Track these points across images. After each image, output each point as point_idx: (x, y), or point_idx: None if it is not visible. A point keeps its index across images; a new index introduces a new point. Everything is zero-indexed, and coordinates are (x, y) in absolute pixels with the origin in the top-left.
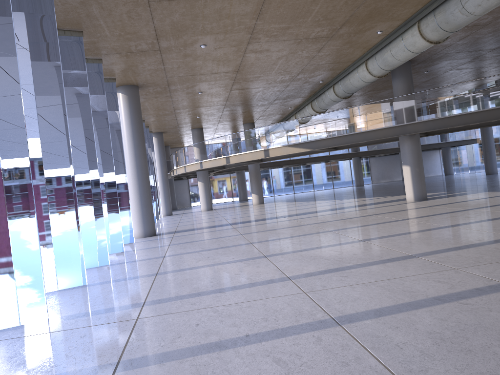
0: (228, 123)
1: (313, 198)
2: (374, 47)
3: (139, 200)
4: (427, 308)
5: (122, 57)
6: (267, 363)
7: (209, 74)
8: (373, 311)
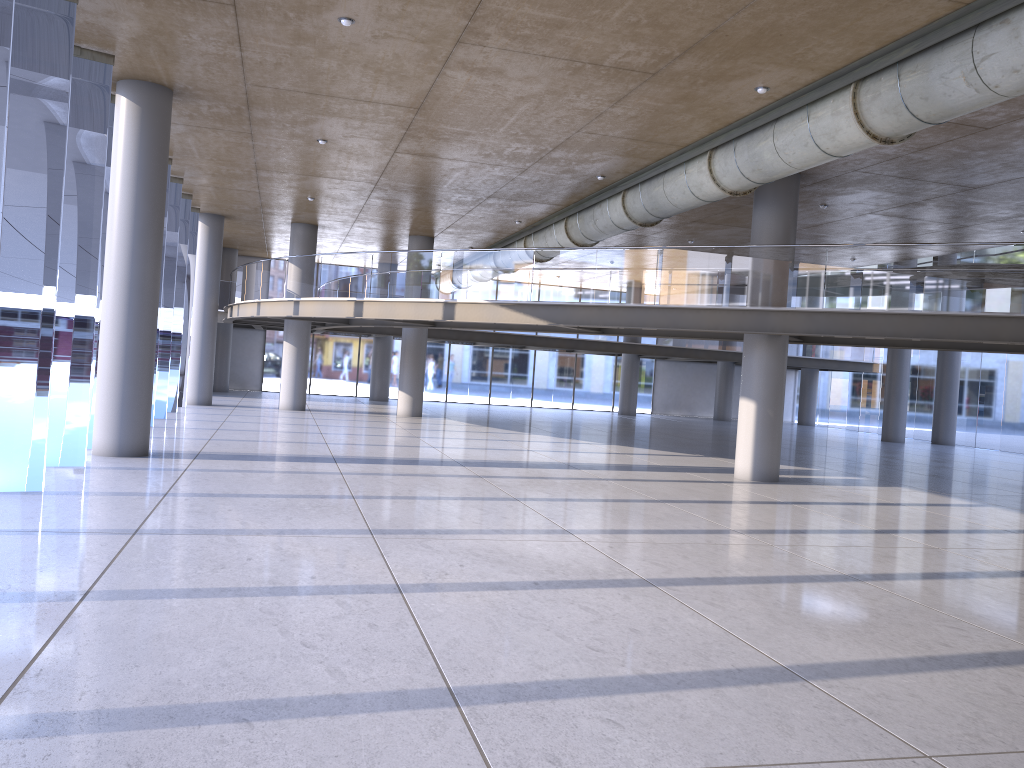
0: (376, 226)
1: (530, 427)
2: (737, 123)
3: (121, 364)
4: None
5: (135, 3)
6: None
7: (350, 101)
8: None
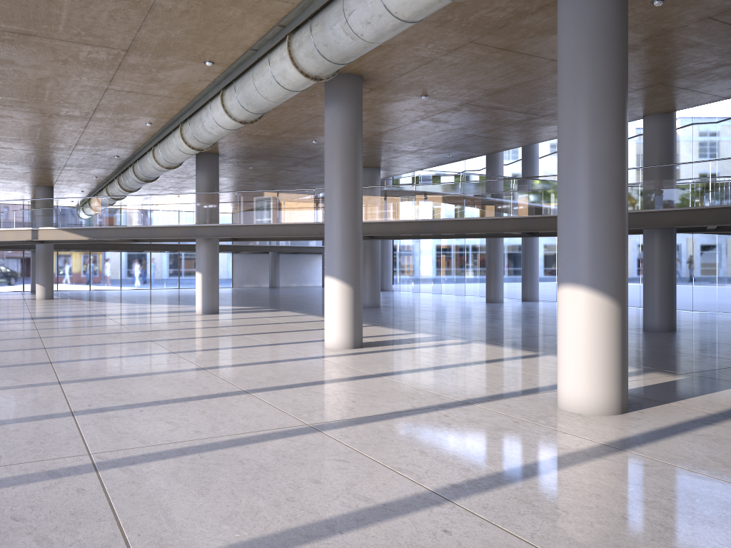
0: (9, 181)
1: (122, 299)
2: (155, 136)
3: None
4: None
5: None
6: None
7: None
8: None
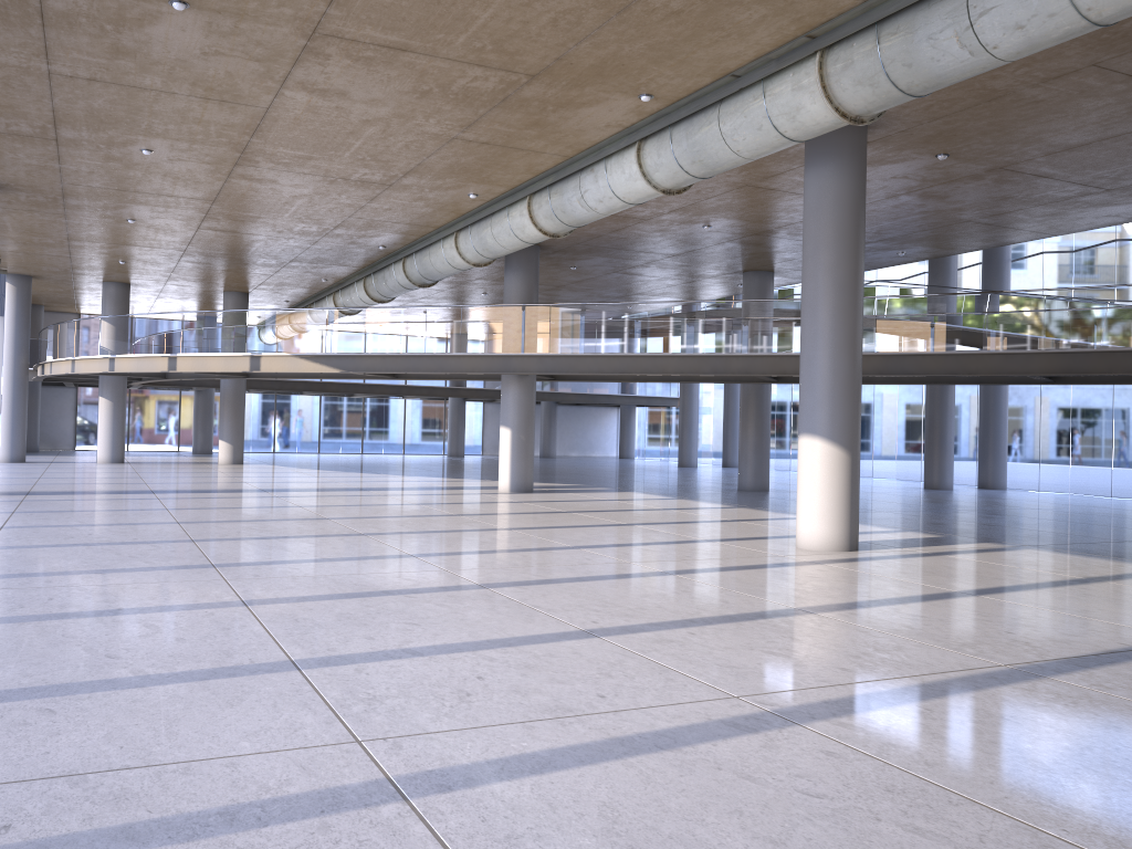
0: (189, 284)
1: (347, 467)
2: (469, 214)
3: None
4: (362, 598)
5: None
6: (136, 626)
7: (154, 195)
8: (297, 598)
